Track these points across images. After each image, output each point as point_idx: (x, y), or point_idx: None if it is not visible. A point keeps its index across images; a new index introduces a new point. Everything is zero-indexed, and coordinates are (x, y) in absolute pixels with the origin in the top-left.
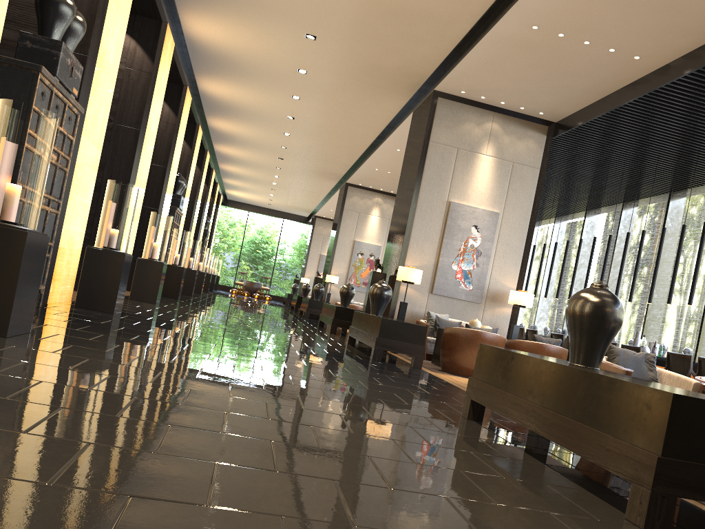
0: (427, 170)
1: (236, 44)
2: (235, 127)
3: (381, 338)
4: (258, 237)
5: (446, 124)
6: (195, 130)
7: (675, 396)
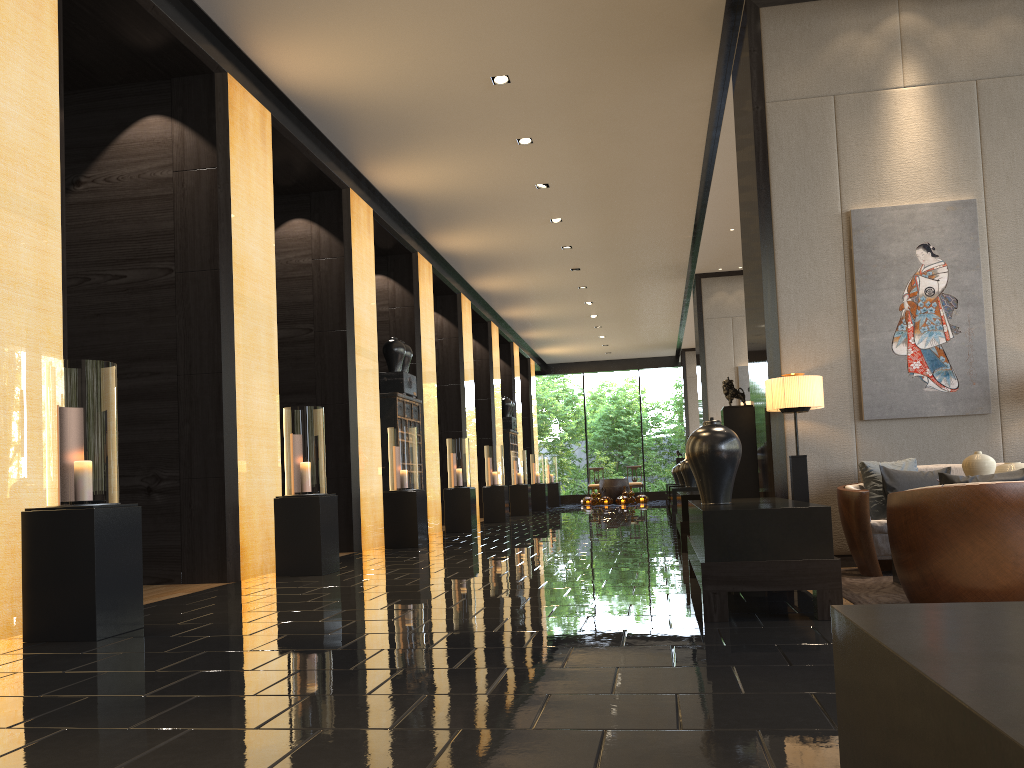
0: (777, 163)
1: (366, 72)
2: (475, 238)
3: (715, 563)
4: (612, 408)
5: (793, 55)
6: (411, 263)
7: None
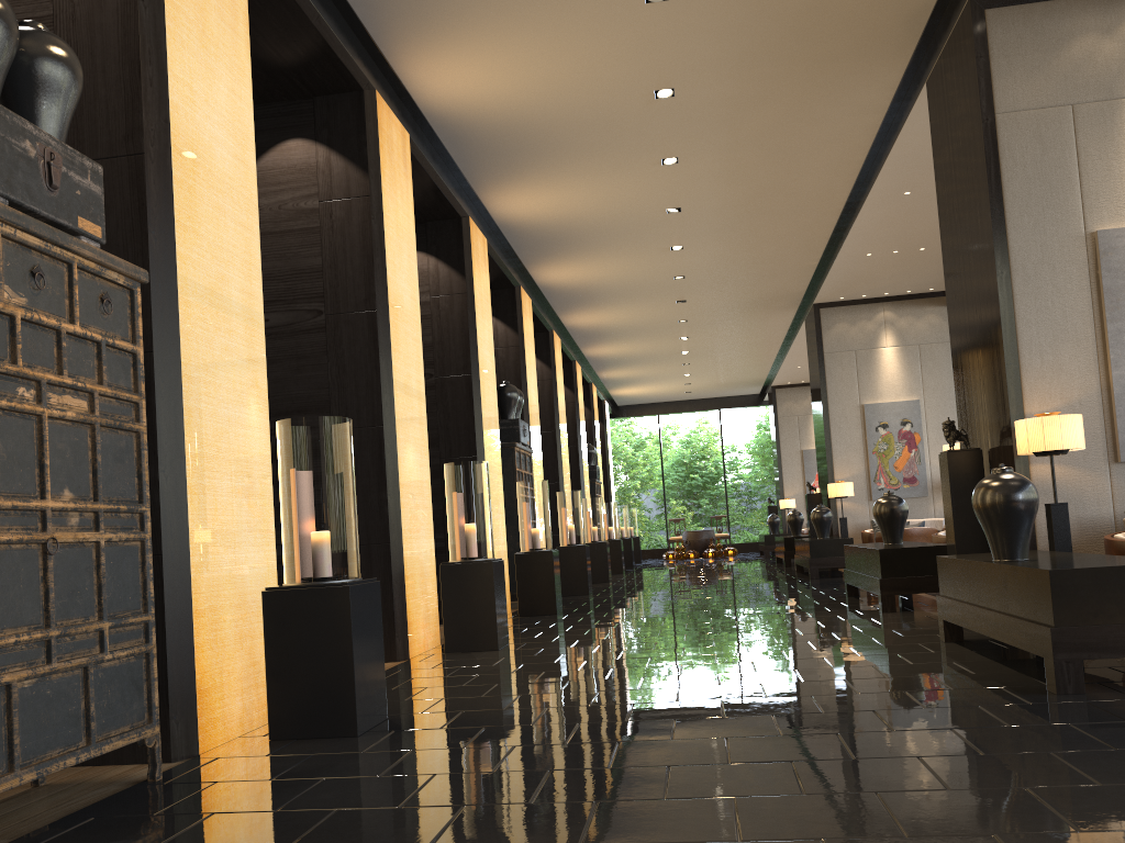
0: (1010, 181)
1: (519, 87)
2: (583, 269)
3: (1066, 628)
4: (686, 452)
5: (1025, 61)
6: (515, 298)
7: None
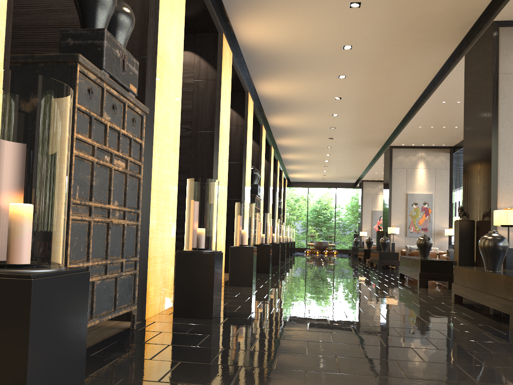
0: (502, 104)
1: (284, 38)
2: (291, 119)
3: None
4: (318, 206)
5: None
6: (259, 130)
7: None
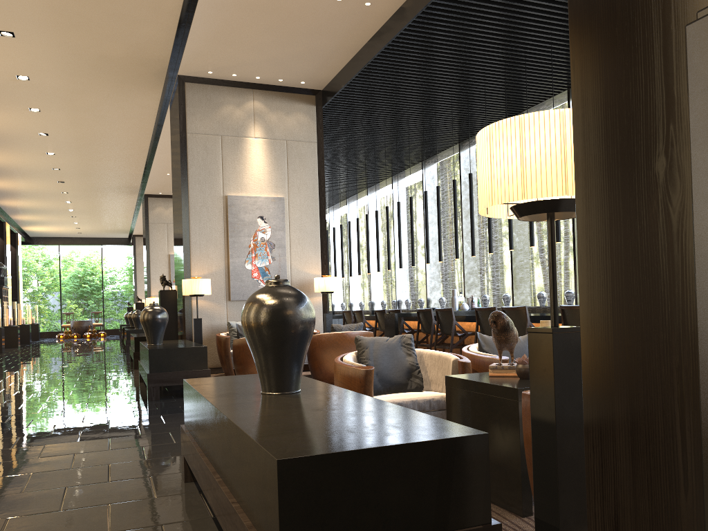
0: (192, 166)
1: None
2: None
3: (154, 373)
4: (81, 270)
5: (201, 111)
6: None
7: (282, 463)
